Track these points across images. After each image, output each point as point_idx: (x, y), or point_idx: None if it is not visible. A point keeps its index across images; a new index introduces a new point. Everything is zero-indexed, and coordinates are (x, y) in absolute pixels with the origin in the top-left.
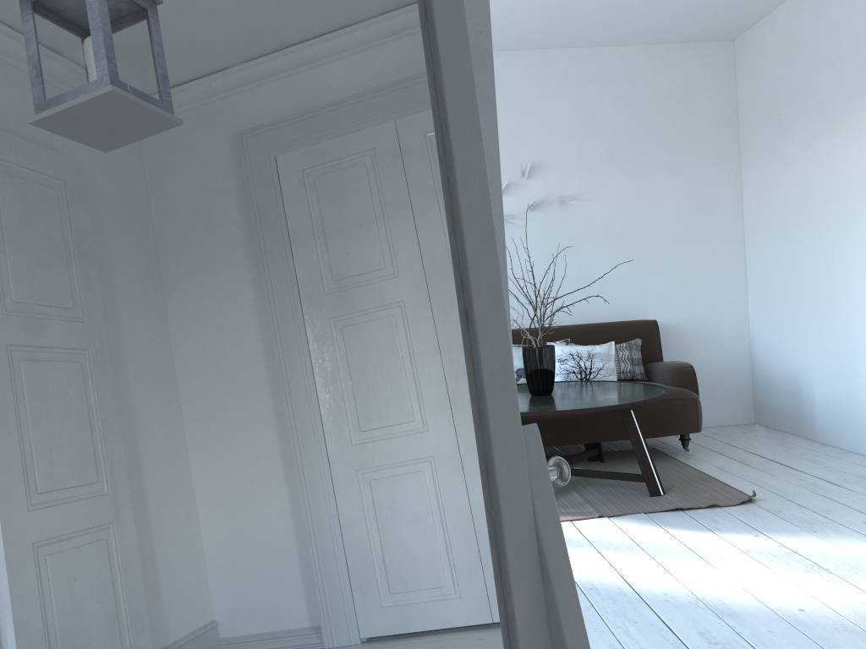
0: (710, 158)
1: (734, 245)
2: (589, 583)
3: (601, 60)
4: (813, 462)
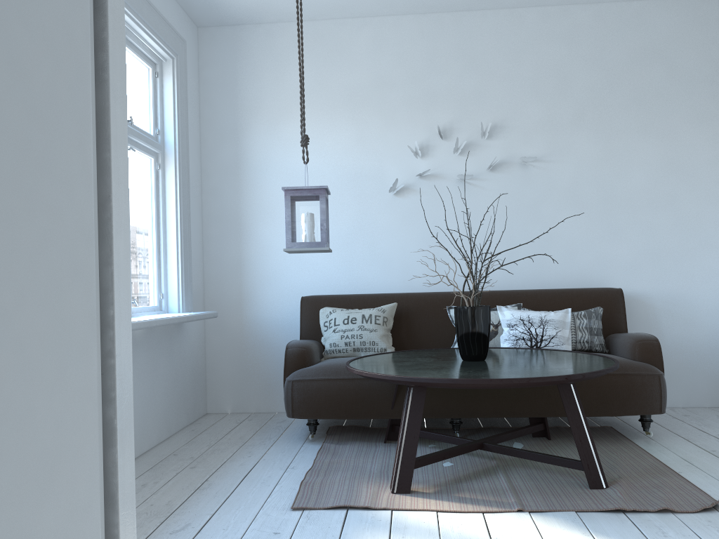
0: (689, 119)
1: (714, 212)
2: None
3: (571, 18)
4: None
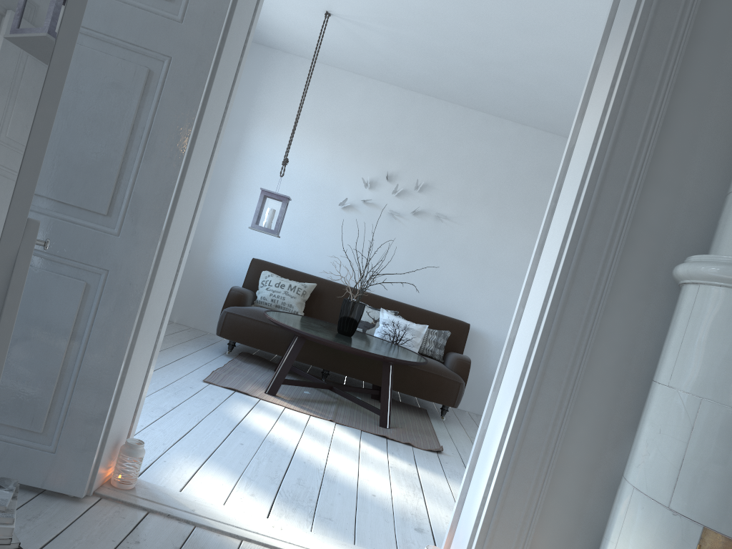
0: None
1: None
2: (272, 439)
3: (503, 129)
4: None
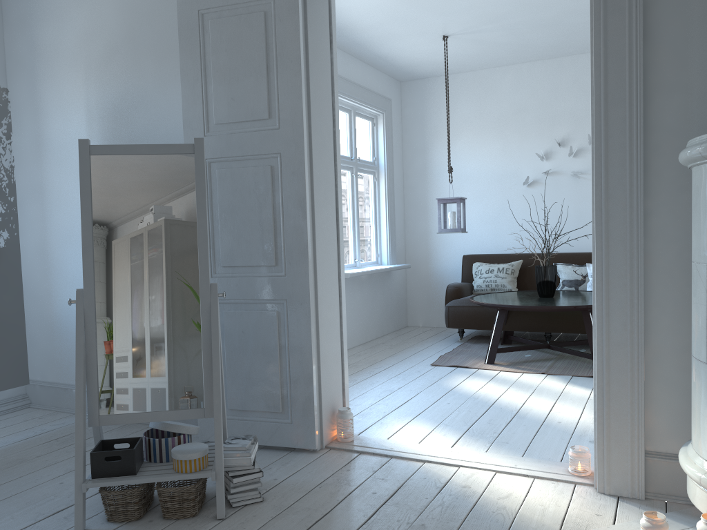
0: None
1: None
2: (477, 396)
3: None
4: None
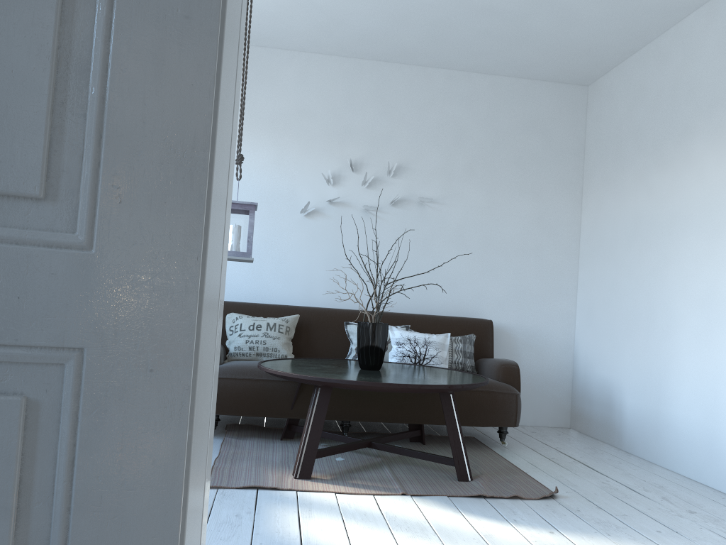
0: (557, 184)
1: (569, 264)
2: None
3: (472, 84)
4: (617, 468)
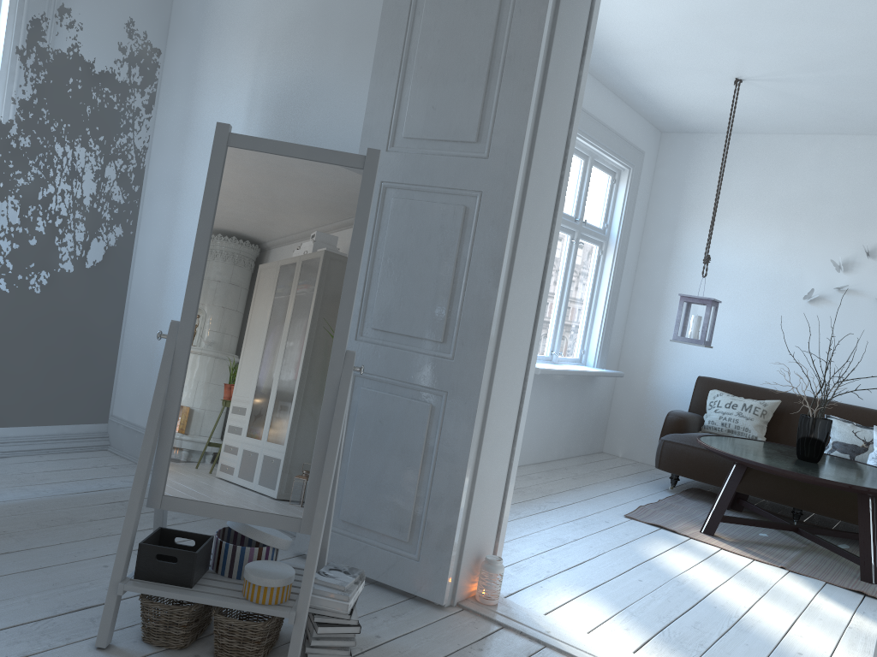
0: None
1: None
2: (683, 580)
3: None
4: None
